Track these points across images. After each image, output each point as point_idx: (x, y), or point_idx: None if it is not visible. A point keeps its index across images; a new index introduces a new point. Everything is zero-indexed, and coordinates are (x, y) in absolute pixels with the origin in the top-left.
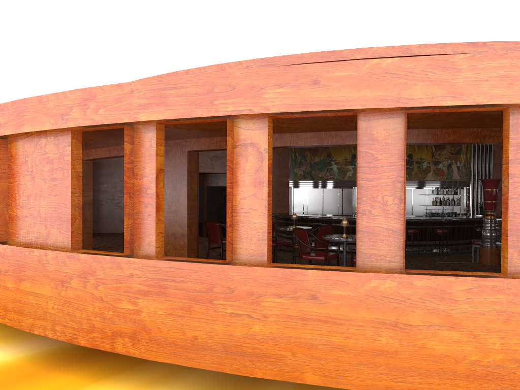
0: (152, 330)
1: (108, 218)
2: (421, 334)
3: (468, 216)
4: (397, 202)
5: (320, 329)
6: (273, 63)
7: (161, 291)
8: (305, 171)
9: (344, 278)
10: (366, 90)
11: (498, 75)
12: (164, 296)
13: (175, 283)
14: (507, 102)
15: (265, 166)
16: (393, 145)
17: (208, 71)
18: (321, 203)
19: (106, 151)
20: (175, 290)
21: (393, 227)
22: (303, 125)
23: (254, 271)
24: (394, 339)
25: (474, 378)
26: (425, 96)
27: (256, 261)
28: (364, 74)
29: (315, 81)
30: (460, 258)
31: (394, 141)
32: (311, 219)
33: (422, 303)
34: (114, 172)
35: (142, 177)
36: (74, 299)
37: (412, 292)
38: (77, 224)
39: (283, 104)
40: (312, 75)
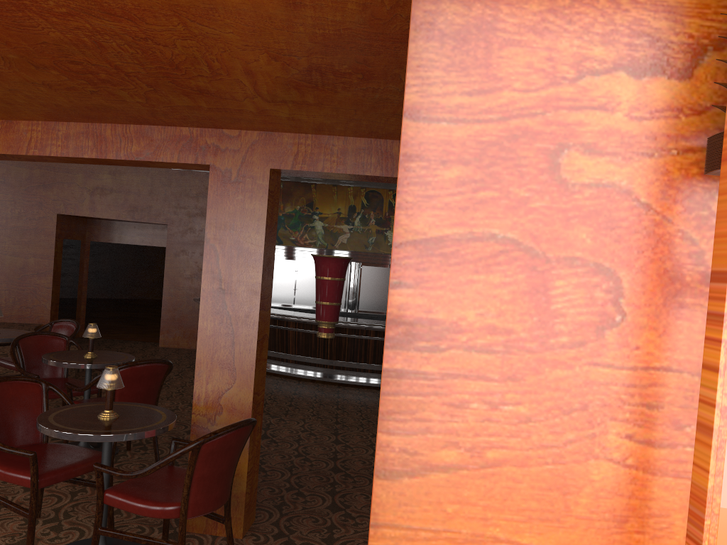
0: None
1: None
2: None
3: None
4: None
5: None
6: None
7: None
8: None
9: None
10: None
11: None
12: None
13: None
14: None
15: None
16: None
17: None
18: (292, 285)
19: None
20: None
21: None
22: None
23: None
24: None
25: None
26: None
27: None
28: None
29: None
30: None
31: None
32: None
33: None
34: None
35: None
36: None
37: None
38: None
39: None
40: None
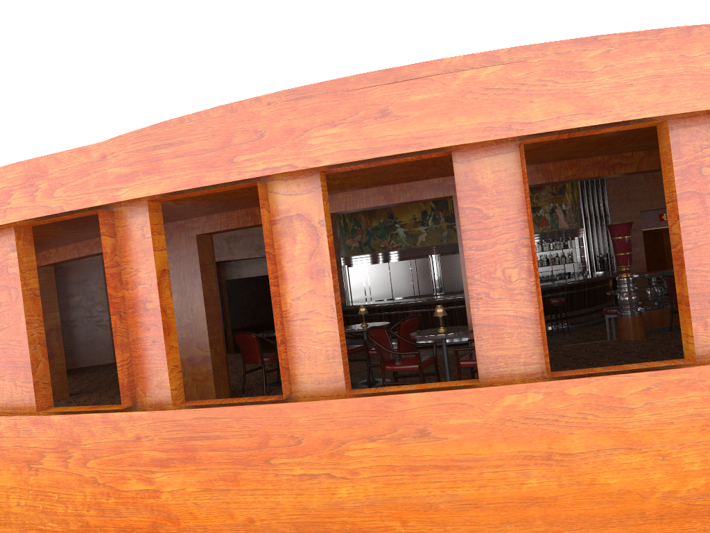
0: (182, 519)
1: (87, 345)
2: (588, 465)
3: (587, 275)
4: (525, 275)
5: (439, 480)
6: (306, 94)
7: (188, 456)
8: (362, 242)
9: (464, 399)
10: (461, 117)
11: (646, 76)
12: (194, 464)
13: (208, 441)
14: (664, 113)
15: (323, 247)
16: (509, 193)
17: (213, 116)
18: (388, 283)
19: (73, 250)
20: (211, 452)
21: (524, 313)
22: (363, 179)
23: (329, 406)
24: (550, 478)
25: (670, 517)
26: (547, 116)
27: (327, 390)
28: (455, 94)
29: (383, 112)
30: (587, 334)
31: (509, 188)
32: (379, 308)
33: (583, 420)
34: (88, 277)
35: (136, 286)
36: (51, 487)
37: (566, 405)
38: (41, 370)
39: (340, 152)
40: (378, 104)
